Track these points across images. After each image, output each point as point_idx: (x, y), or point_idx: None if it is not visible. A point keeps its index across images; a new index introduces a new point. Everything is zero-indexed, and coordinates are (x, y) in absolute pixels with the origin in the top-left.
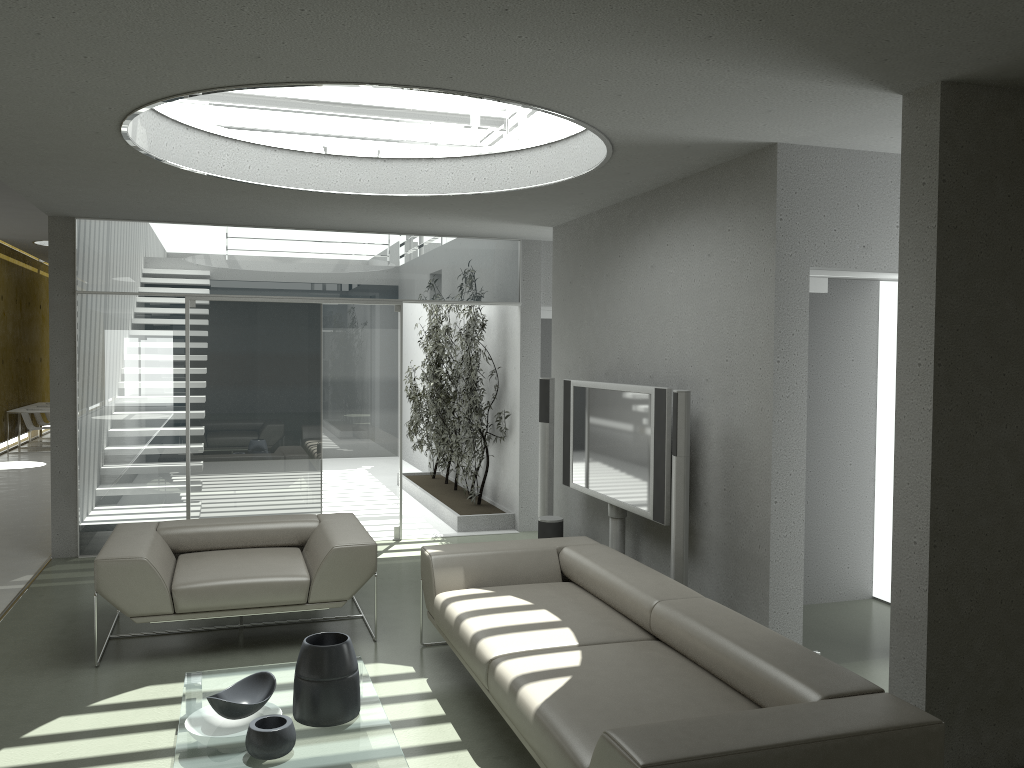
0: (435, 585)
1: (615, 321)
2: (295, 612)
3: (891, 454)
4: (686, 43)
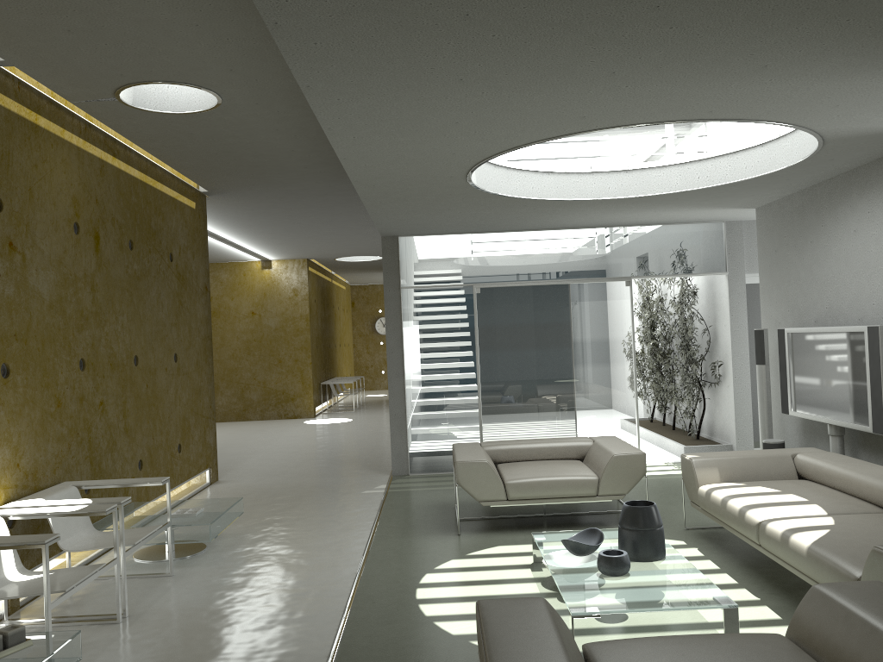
0: (697, 480)
1: (821, 278)
2: (579, 508)
3: None
4: None
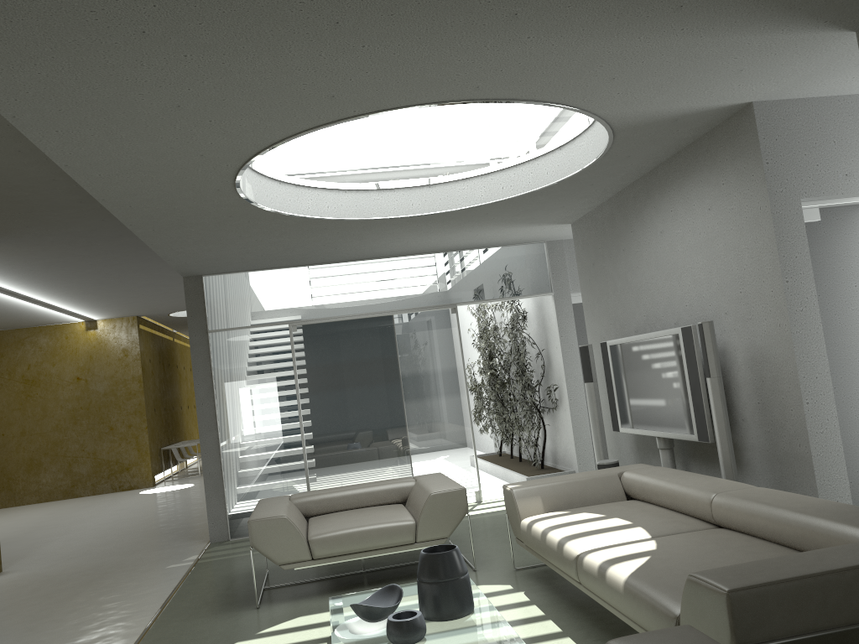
0: (519, 513)
1: (636, 285)
2: (405, 558)
3: None
4: (662, 16)
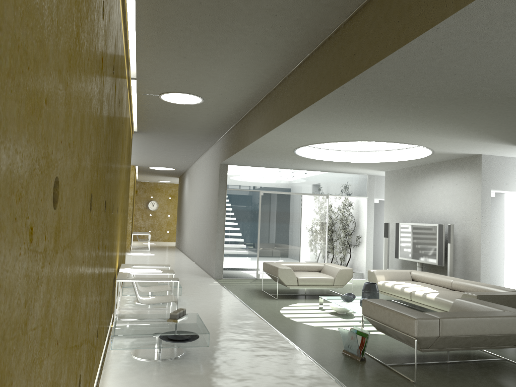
0: (377, 279)
1: (415, 204)
2: (317, 293)
3: (514, 246)
4: (473, 138)
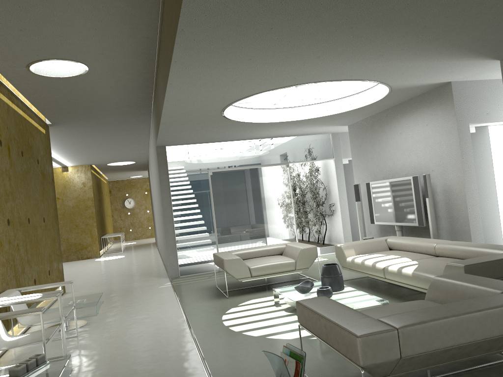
0: (345, 255)
1: (385, 157)
2: (282, 279)
3: None
4: (433, 55)
